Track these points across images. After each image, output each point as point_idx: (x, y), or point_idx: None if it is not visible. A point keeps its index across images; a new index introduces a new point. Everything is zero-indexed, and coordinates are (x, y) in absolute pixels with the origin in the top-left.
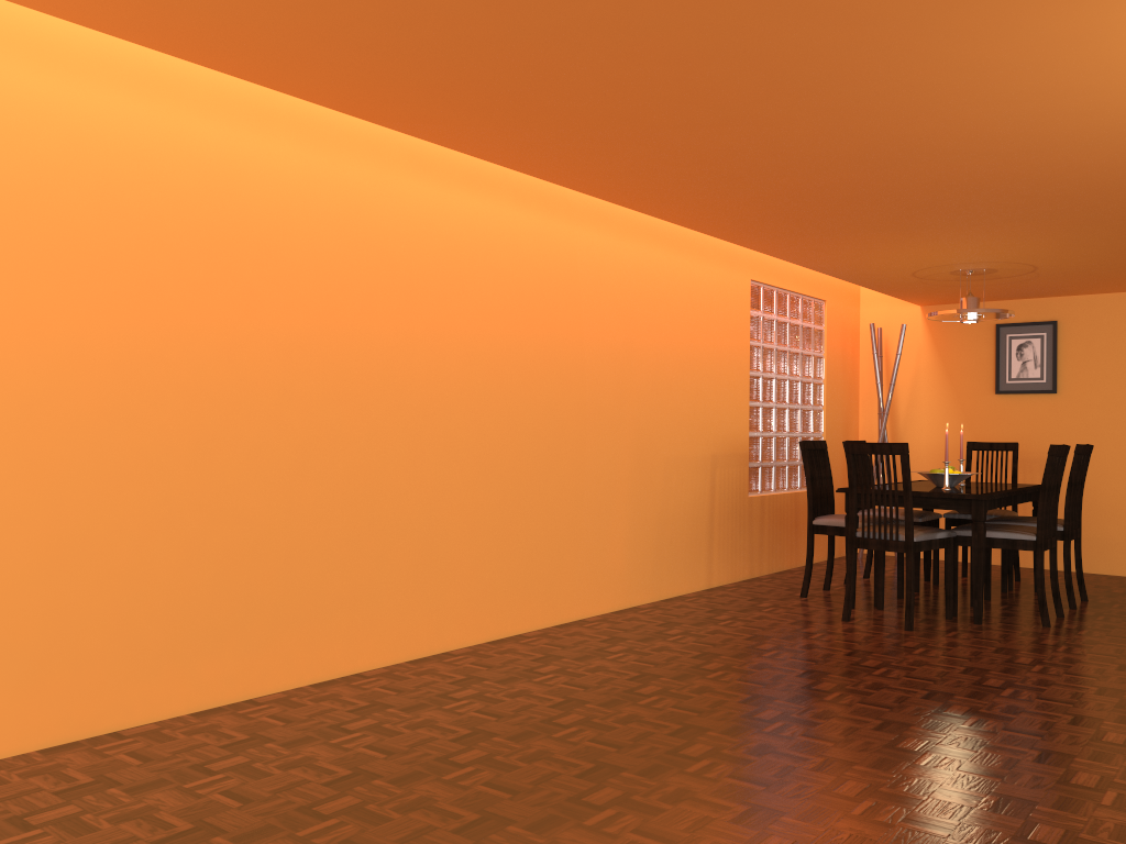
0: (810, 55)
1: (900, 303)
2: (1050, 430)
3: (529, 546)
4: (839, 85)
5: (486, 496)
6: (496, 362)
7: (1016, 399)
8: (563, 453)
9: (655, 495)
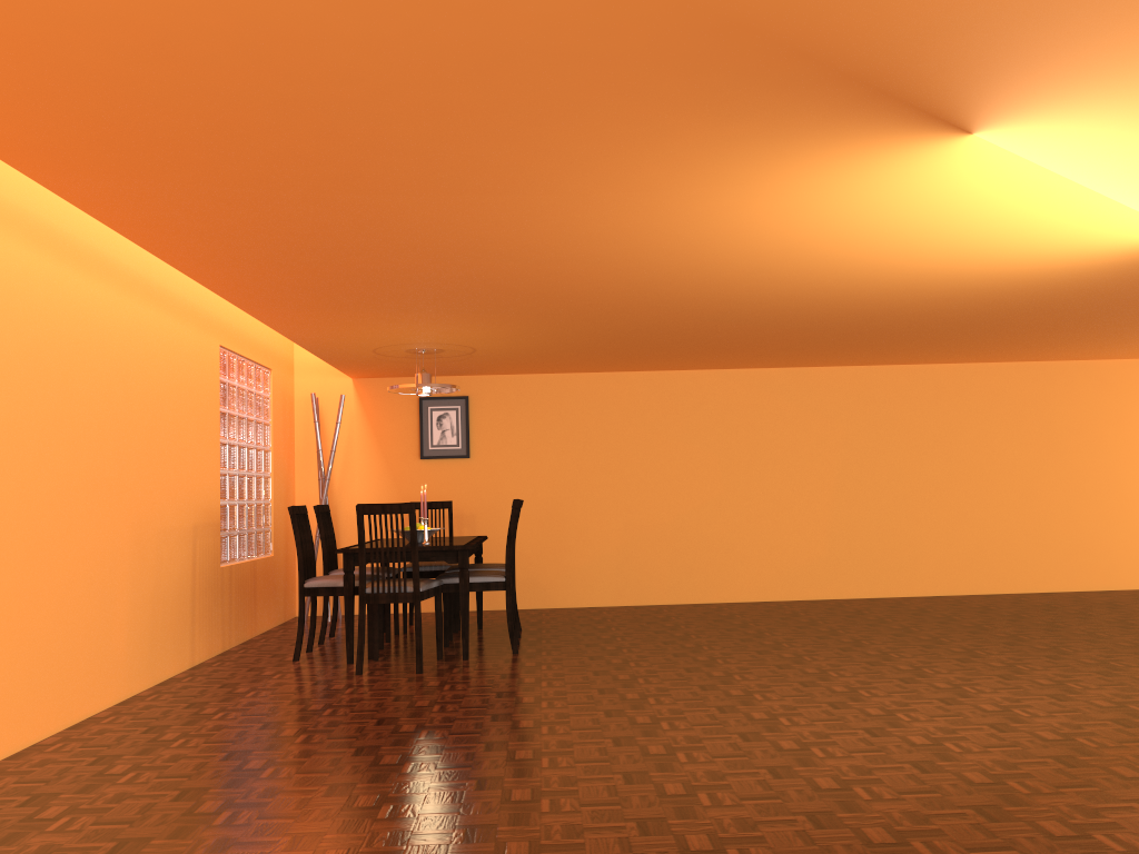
0: (478, 166)
1: (333, 375)
2: (466, 489)
3: (43, 639)
4: (476, 191)
5: (3, 583)
6: (13, 425)
7: (438, 463)
8: (73, 529)
9: (151, 570)
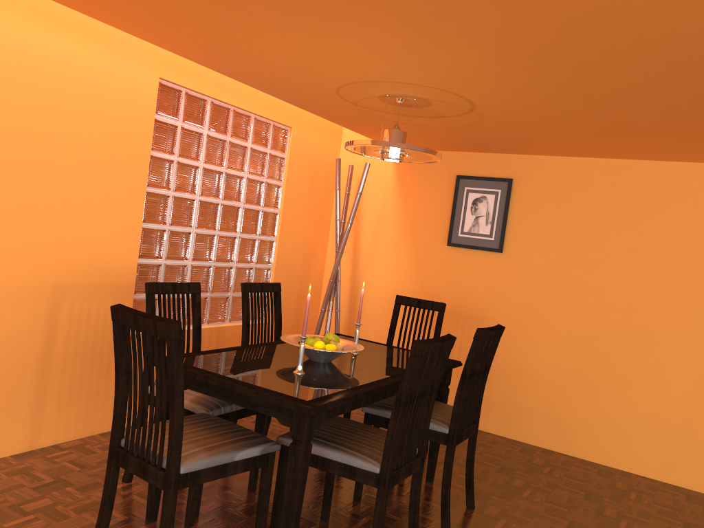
0: None
1: None
2: (492, 289)
3: None
4: None
5: None
6: None
7: (465, 253)
8: None
9: None
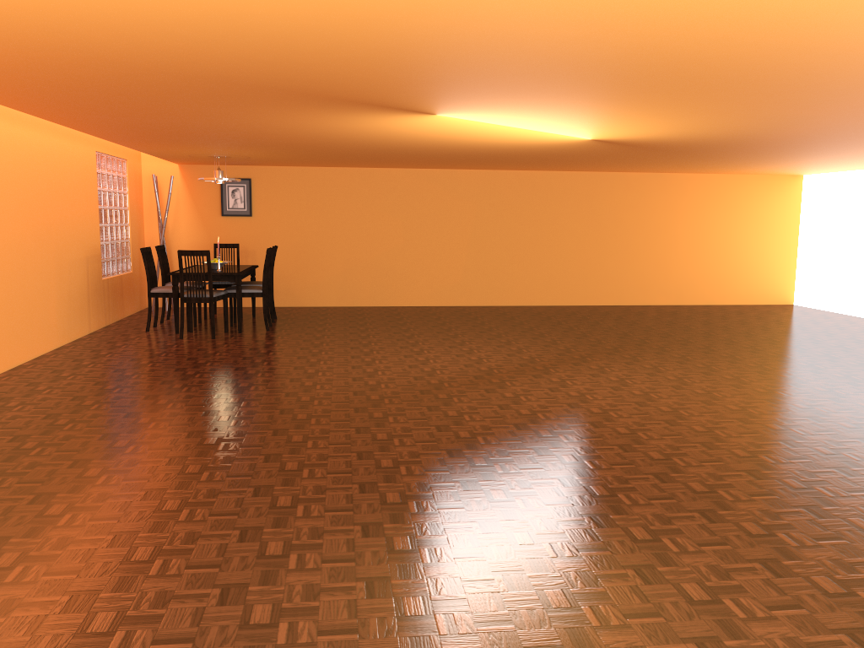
0: (222, 113)
1: (166, 162)
2: (250, 235)
3: (19, 316)
4: (224, 118)
5: (1, 290)
6: None
7: (232, 219)
8: (29, 262)
9: (66, 282)
